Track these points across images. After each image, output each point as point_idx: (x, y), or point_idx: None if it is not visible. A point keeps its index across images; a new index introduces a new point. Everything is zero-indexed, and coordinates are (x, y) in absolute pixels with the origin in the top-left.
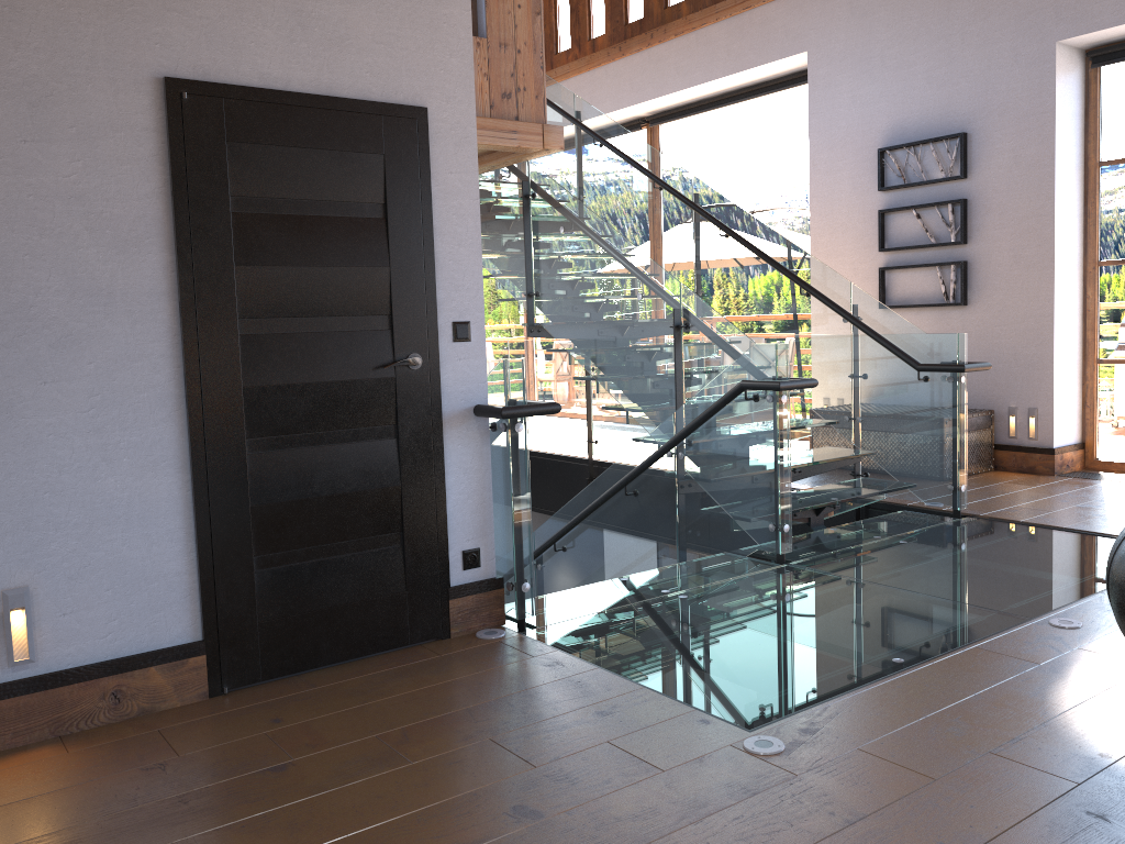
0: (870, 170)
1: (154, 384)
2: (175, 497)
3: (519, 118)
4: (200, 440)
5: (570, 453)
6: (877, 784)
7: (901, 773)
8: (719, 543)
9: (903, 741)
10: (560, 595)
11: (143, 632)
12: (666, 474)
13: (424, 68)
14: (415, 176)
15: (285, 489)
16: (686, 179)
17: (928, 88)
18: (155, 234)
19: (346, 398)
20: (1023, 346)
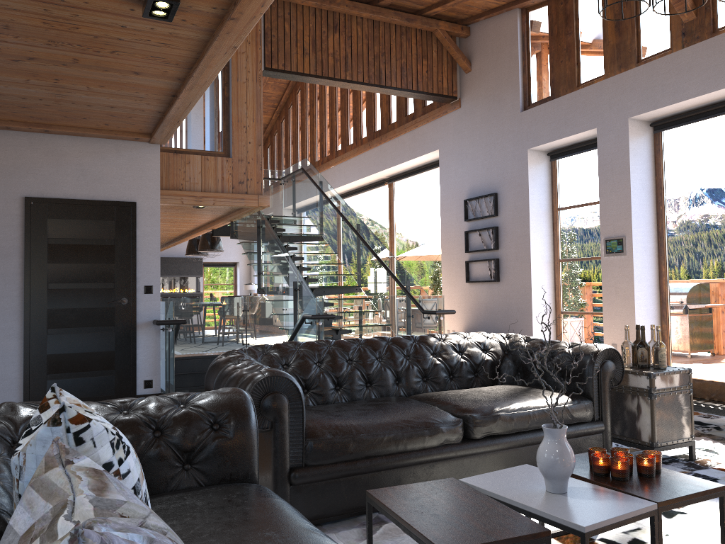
0: (462, 210)
1: (12, 306)
2: (16, 349)
3: (247, 192)
4: (28, 328)
5: None
6: None
7: None
8: None
9: None
10: None
11: None
12: None
13: (136, 187)
14: (129, 228)
15: (62, 349)
16: (354, 216)
17: (483, 170)
18: (17, 252)
19: (92, 314)
20: (520, 303)
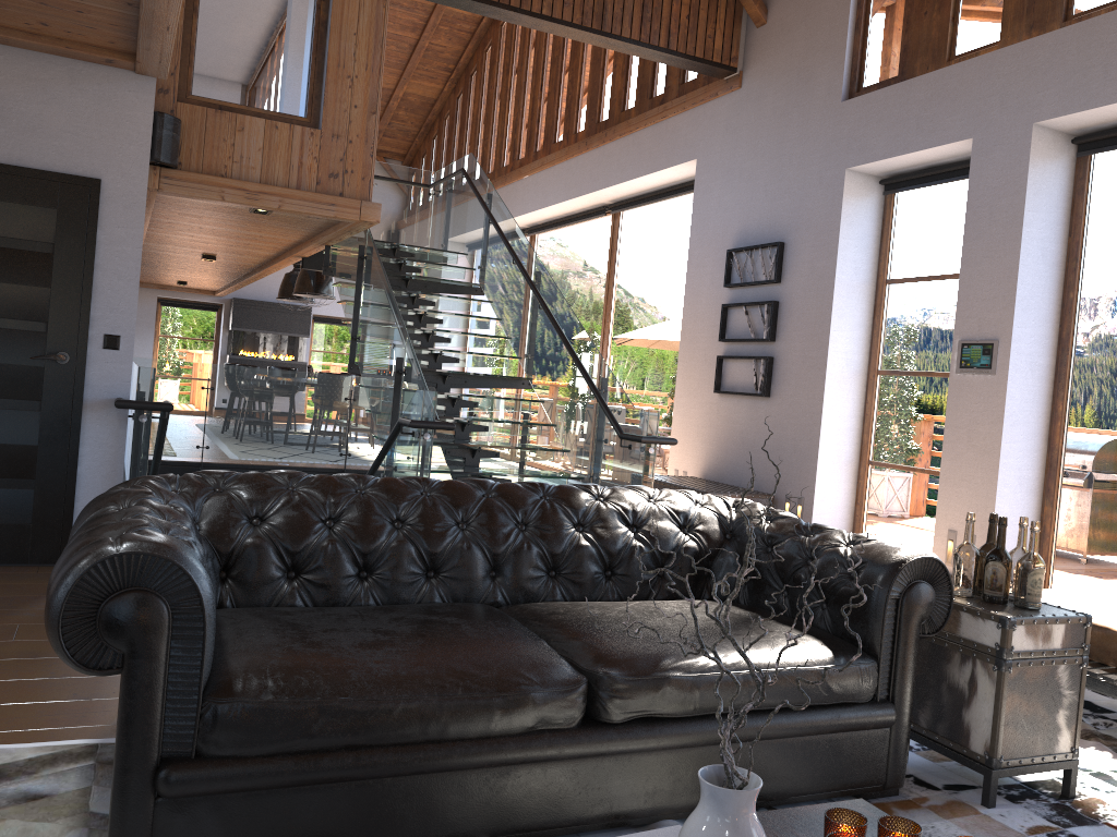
0: (723, 268)
1: None
2: None
3: (343, 194)
4: None
5: None
6: None
7: None
8: None
9: None
10: None
11: None
12: None
13: (105, 152)
14: (83, 226)
15: None
16: (533, 258)
17: (765, 200)
18: None
19: None
20: (800, 439)
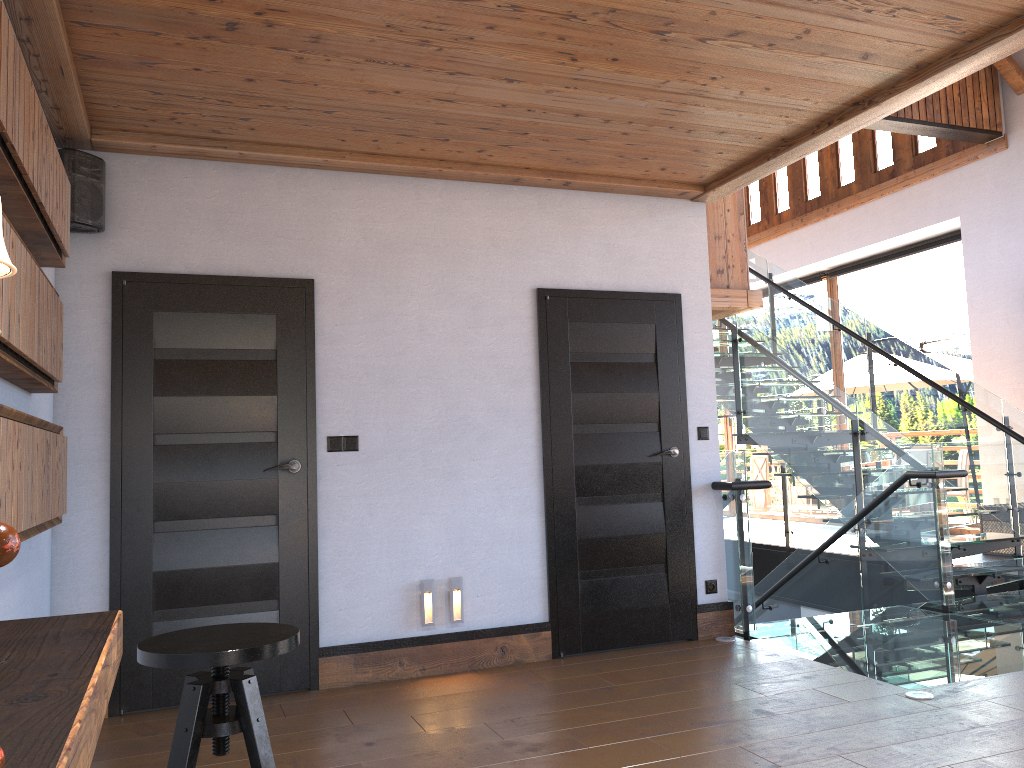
0: (1021, 308)
1: (527, 462)
2: (536, 530)
3: (729, 286)
4: (550, 496)
5: (770, 542)
6: (995, 714)
7: (1014, 711)
8: (895, 598)
9: (1019, 698)
10: (772, 623)
11: (517, 612)
12: (850, 545)
13: (678, 270)
14: (674, 335)
15: (596, 530)
16: (859, 322)
17: None
18: (530, 376)
19: (632, 474)
20: None
